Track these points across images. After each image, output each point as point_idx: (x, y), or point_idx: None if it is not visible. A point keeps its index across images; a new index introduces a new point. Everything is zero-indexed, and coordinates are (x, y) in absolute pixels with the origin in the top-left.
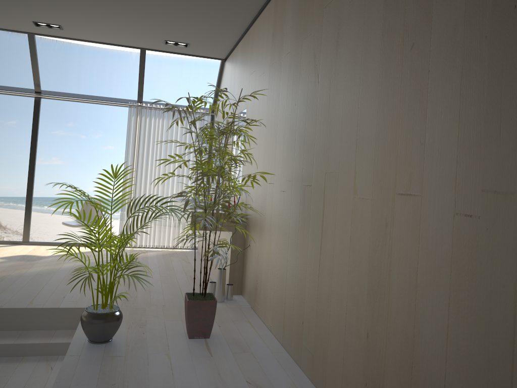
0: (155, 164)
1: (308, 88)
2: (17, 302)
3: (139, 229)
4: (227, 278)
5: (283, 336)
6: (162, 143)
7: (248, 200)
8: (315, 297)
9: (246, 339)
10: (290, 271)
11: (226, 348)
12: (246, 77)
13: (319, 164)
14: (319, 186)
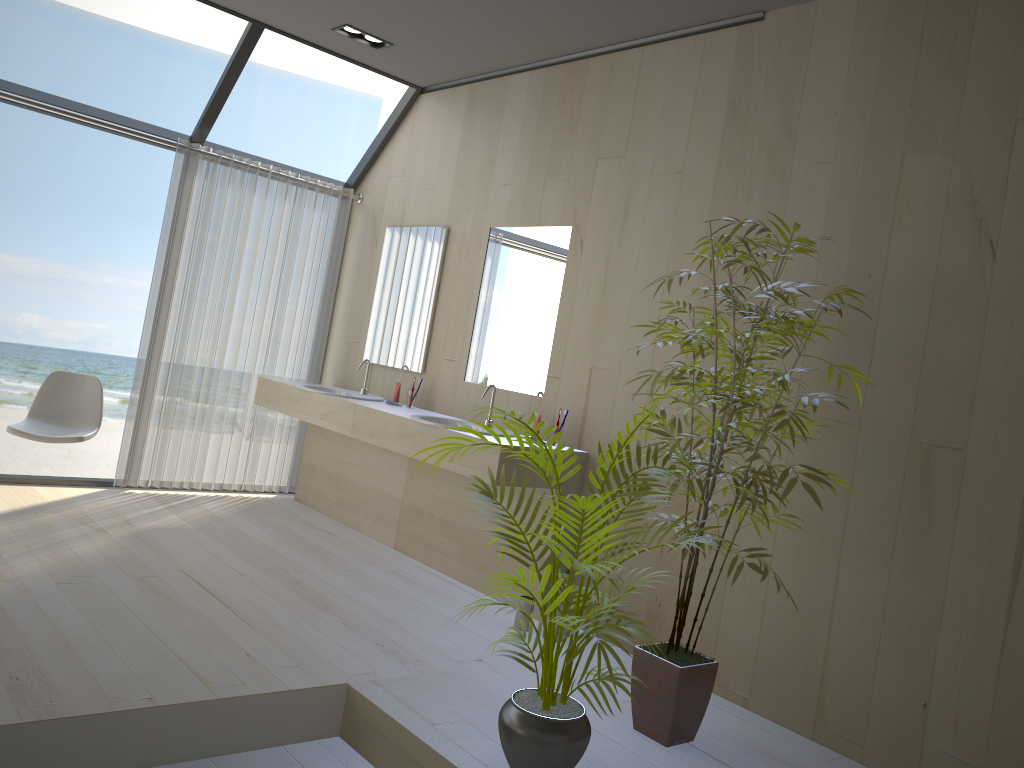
0: (223, 296)
1: (940, 258)
2: (169, 682)
3: (168, 446)
4: (537, 584)
5: (818, 723)
6: (244, 249)
7: (595, 425)
8: (990, 662)
9: (746, 734)
10: (850, 599)
11: (755, 761)
12: (569, 159)
13: (1003, 416)
14: (1002, 456)
